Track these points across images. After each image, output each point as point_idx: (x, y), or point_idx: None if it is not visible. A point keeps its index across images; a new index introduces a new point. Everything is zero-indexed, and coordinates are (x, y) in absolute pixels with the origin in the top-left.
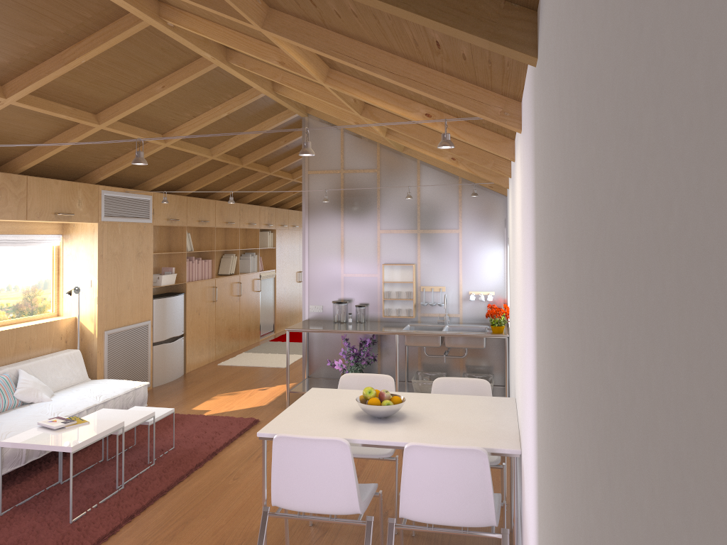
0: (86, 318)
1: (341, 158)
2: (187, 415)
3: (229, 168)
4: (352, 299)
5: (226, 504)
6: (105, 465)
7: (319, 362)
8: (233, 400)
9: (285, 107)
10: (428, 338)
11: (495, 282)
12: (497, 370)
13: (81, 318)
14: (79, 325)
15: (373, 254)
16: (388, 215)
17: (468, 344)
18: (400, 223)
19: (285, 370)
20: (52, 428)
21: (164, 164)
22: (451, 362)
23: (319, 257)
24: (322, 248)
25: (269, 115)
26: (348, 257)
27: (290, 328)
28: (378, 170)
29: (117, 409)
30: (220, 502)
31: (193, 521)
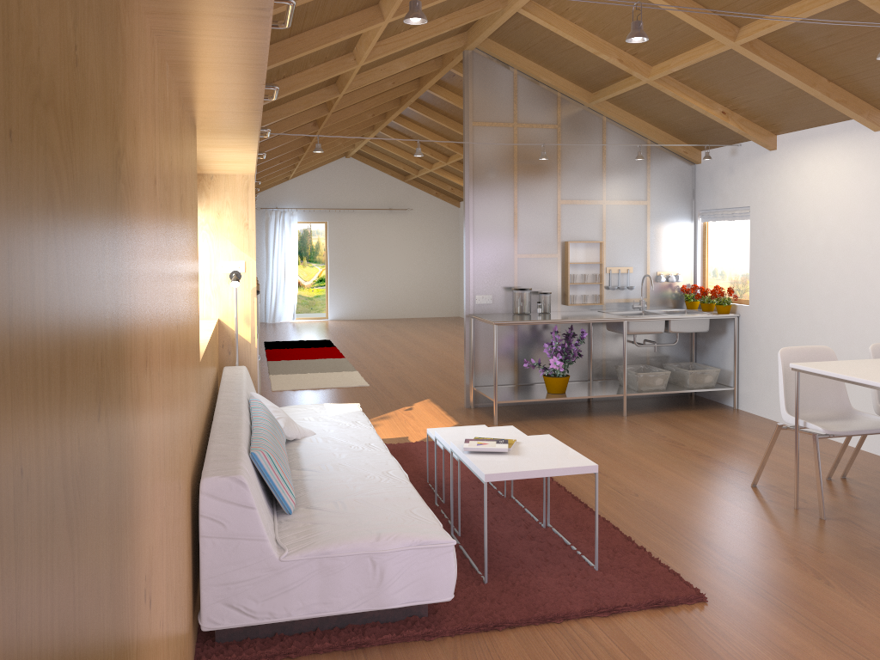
0: (238, 320)
1: (514, 108)
2: (401, 444)
3: (313, 114)
4: (528, 285)
5: (695, 518)
6: (456, 507)
7: (487, 366)
8: (406, 424)
9: (454, 34)
10: (652, 323)
11: (683, 261)
12: (683, 358)
13: (228, 321)
14: (237, 329)
15: (552, 229)
16: (571, 182)
17: (693, 328)
18: (584, 193)
19: (376, 388)
20: (495, 453)
21: (287, 97)
22: (637, 353)
23: (487, 234)
24: (491, 222)
25: (433, 42)
26: (523, 234)
27: (500, 321)
28: (559, 126)
29: (459, 429)
30: (684, 517)
31: (711, 540)
